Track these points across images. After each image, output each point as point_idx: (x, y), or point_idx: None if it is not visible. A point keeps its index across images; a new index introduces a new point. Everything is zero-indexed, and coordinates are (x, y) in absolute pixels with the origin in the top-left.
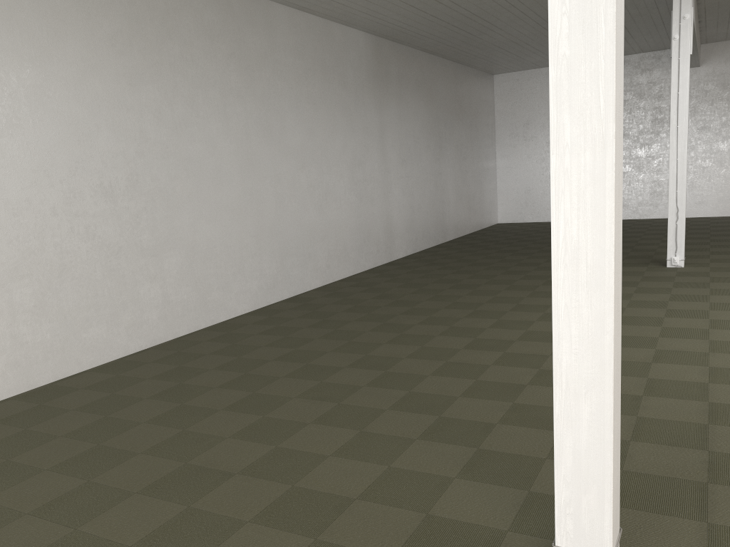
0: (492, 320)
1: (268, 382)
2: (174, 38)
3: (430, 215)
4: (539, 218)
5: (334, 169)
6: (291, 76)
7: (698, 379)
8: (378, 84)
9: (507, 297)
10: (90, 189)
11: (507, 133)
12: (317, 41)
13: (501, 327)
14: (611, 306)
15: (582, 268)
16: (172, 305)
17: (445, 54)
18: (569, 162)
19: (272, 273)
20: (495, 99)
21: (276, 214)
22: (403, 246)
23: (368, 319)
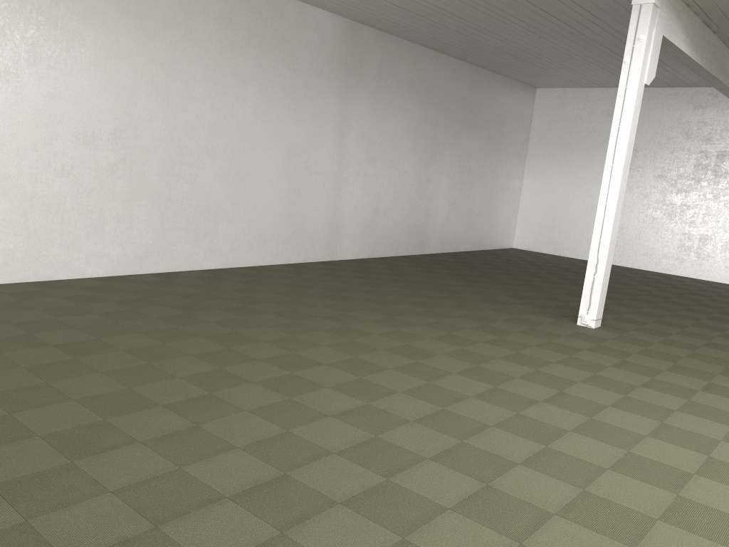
0: (284, 335)
1: None
2: None
3: (403, 222)
4: (555, 250)
5: (260, 151)
6: (212, 45)
7: (332, 447)
8: (346, 72)
9: (353, 317)
10: None
11: (539, 153)
12: (258, 14)
13: (275, 344)
14: None
15: None
16: None
17: (455, 54)
18: None
19: (146, 243)
20: (533, 114)
21: (163, 184)
22: (354, 248)
23: (182, 307)
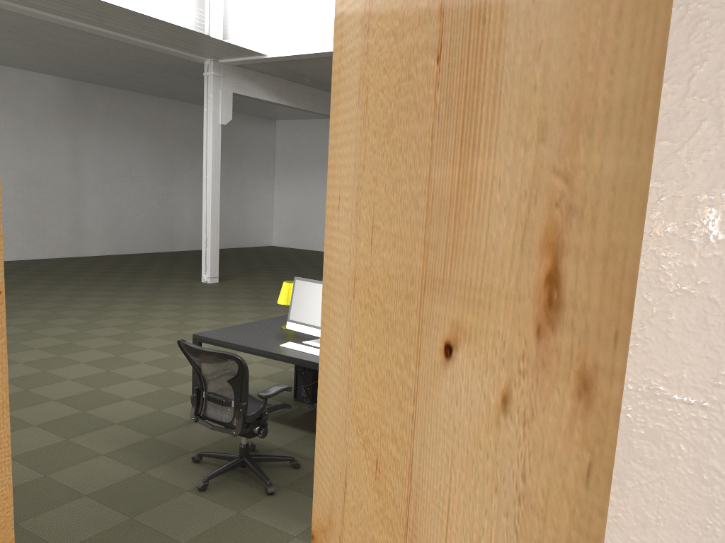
0: None
1: None
2: None
3: (149, 227)
4: (300, 245)
5: None
6: None
7: None
8: (73, 117)
9: (29, 282)
10: None
11: (283, 170)
12: None
13: None
14: None
15: None
16: None
17: (179, 99)
18: None
19: None
20: (276, 140)
21: None
22: (100, 247)
23: None
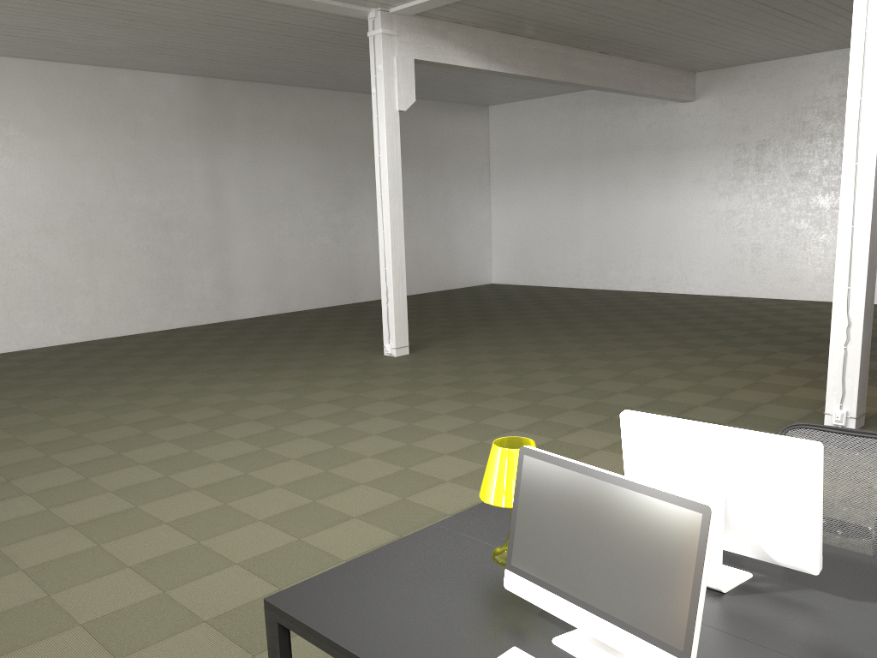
0: (37, 393)
1: None
2: None
3: (320, 272)
4: (531, 281)
5: (112, 222)
6: (32, 129)
7: None
8: (208, 129)
9: (142, 371)
10: None
11: (501, 176)
12: (83, 91)
13: (15, 400)
14: None
15: None
16: None
17: (351, 89)
18: None
19: None
20: (490, 135)
21: None
22: (256, 305)
23: None
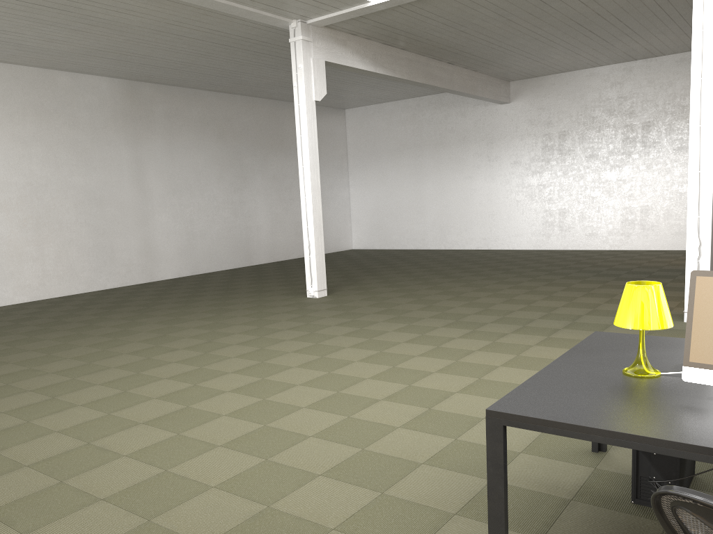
0: (23, 337)
1: None
2: None
3: (223, 240)
4: (385, 245)
5: (55, 199)
6: None
7: None
8: (132, 122)
9: (106, 318)
10: None
11: (358, 164)
12: (30, 88)
13: (6, 344)
14: None
15: None
16: None
17: (244, 93)
18: None
19: None
20: (347, 132)
21: None
22: (173, 268)
23: None
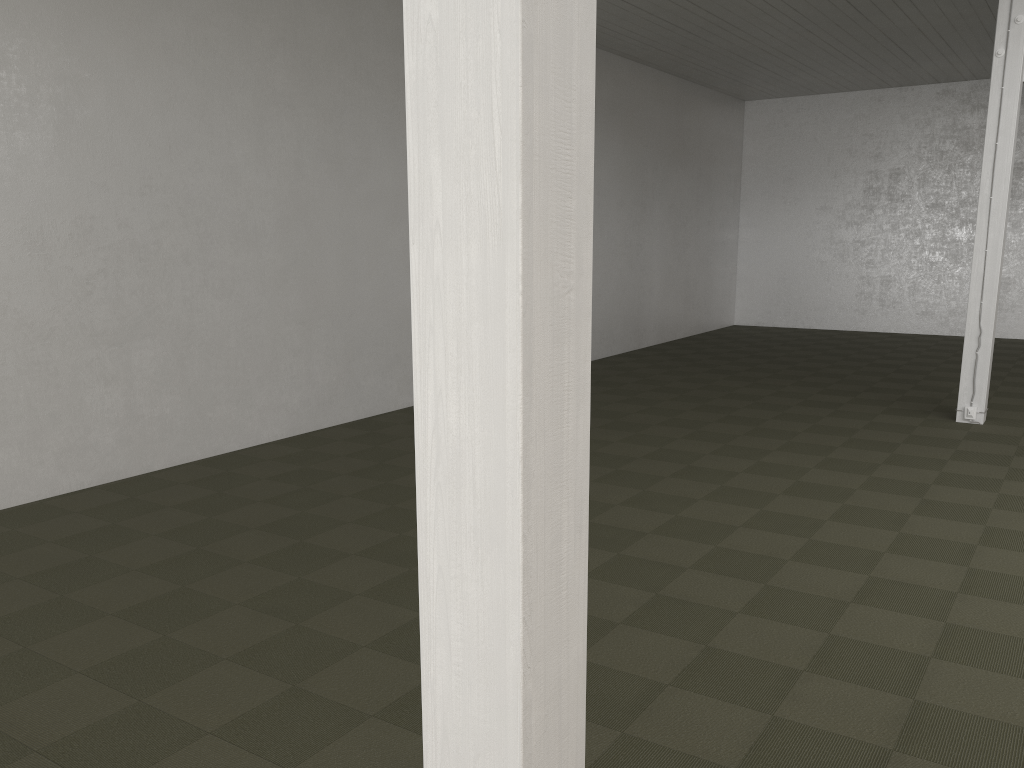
0: (632, 491)
1: (218, 570)
2: (175, 9)
3: (616, 307)
4: (796, 322)
5: None
6: (386, 81)
7: (916, 648)
8: None
9: (680, 451)
10: (2, 235)
11: (759, 191)
12: None
13: (639, 506)
14: (517, 589)
15: (467, 498)
16: (144, 422)
17: (661, 64)
18: (442, 264)
19: (329, 382)
20: (744, 138)
21: (343, 292)
22: None
23: None
